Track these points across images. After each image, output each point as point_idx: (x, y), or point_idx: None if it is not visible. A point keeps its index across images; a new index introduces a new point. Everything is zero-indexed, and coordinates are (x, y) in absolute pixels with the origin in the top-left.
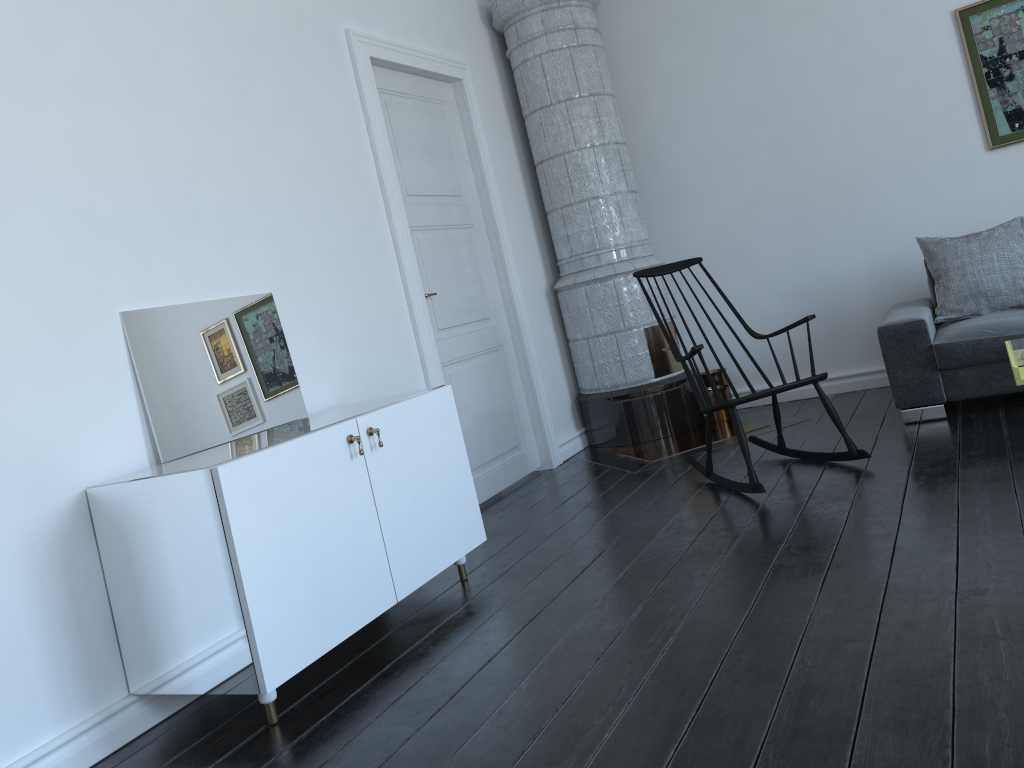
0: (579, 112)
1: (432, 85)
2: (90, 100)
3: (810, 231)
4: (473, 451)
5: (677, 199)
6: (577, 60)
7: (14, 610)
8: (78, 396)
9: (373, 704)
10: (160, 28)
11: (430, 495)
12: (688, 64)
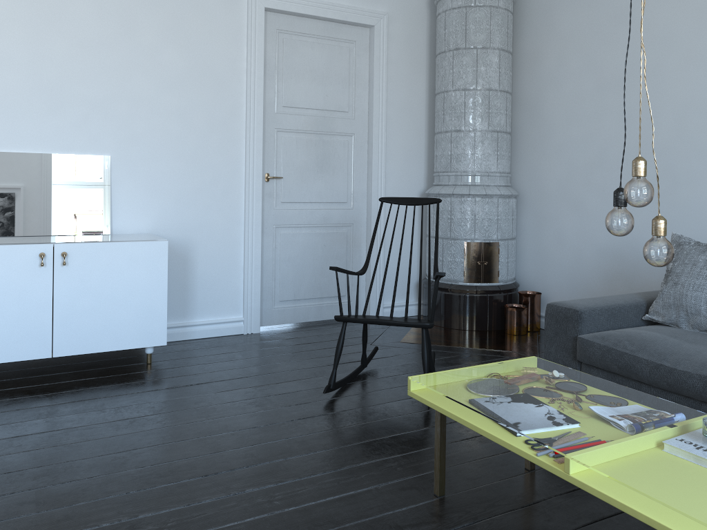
0: (461, 60)
1: (344, 28)
2: None
3: None
4: (287, 289)
5: (544, 144)
6: (470, 18)
7: None
8: None
9: None
10: None
11: (114, 304)
12: (575, 29)
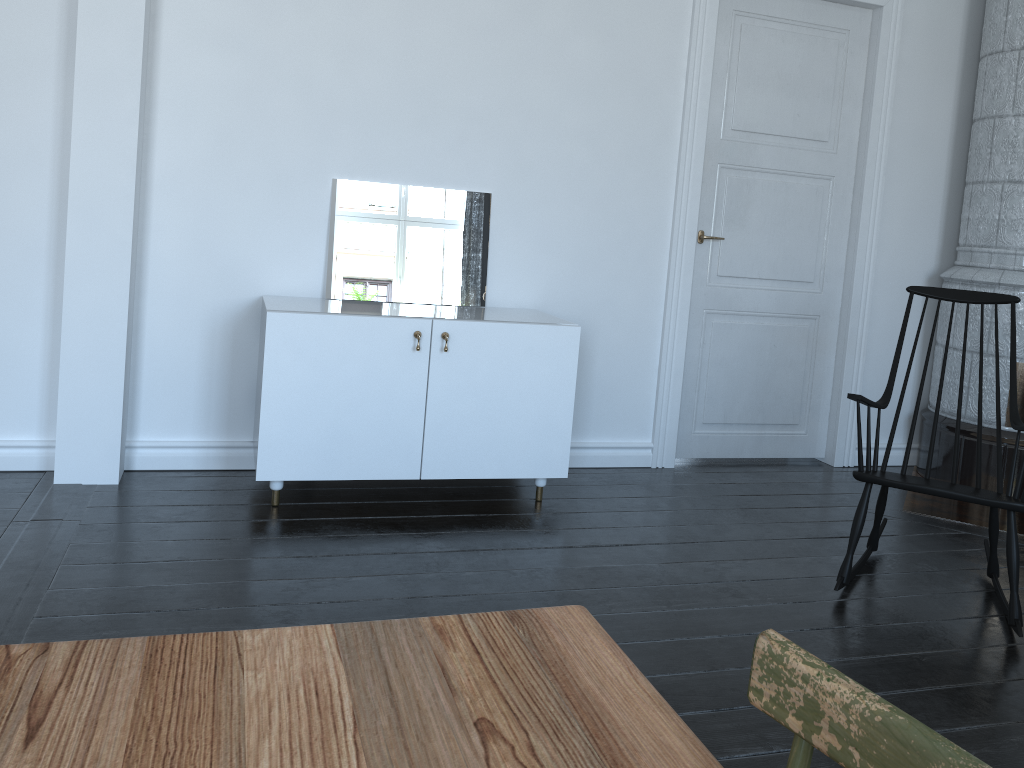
0: None
1: (833, 10)
2: (360, 8)
3: None
4: (714, 406)
5: None
6: None
7: (190, 353)
8: (278, 231)
9: (310, 530)
10: None
11: (502, 412)
12: None
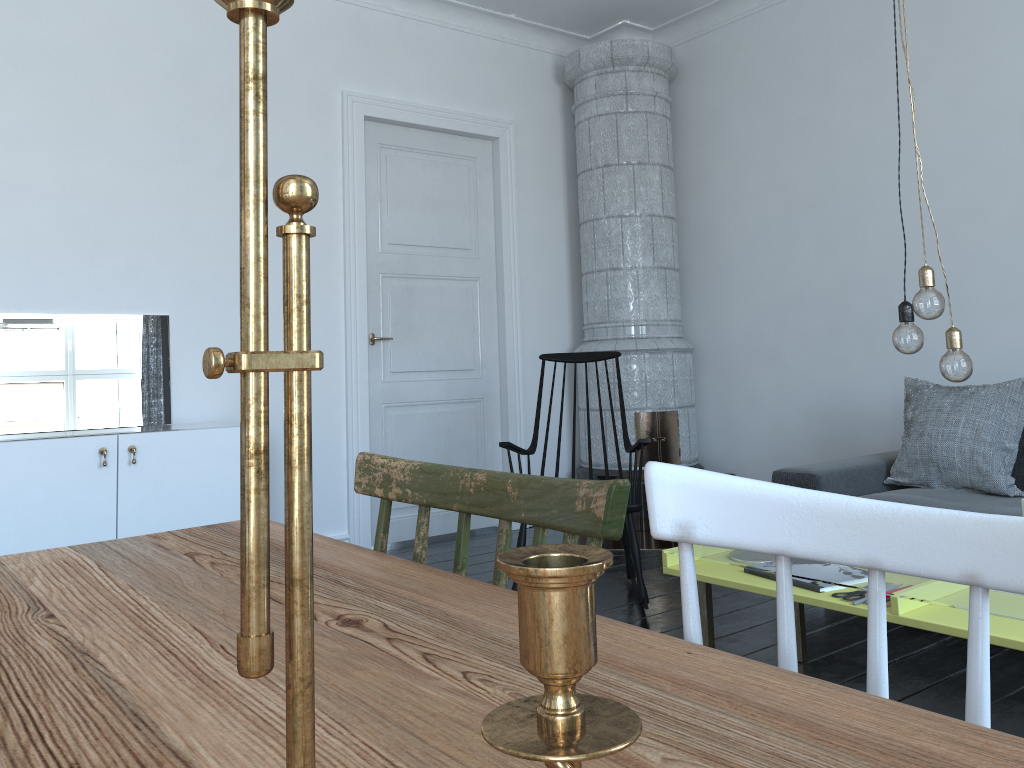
0: (614, 180)
1: (460, 142)
2: (20, 149)
3: (841, 344)
4: None
5: (723, 282)
6: (622, 127)
7: None
8: None
9: None
10: (112, 92)
11: (197, 516)
12: (752, 139)
